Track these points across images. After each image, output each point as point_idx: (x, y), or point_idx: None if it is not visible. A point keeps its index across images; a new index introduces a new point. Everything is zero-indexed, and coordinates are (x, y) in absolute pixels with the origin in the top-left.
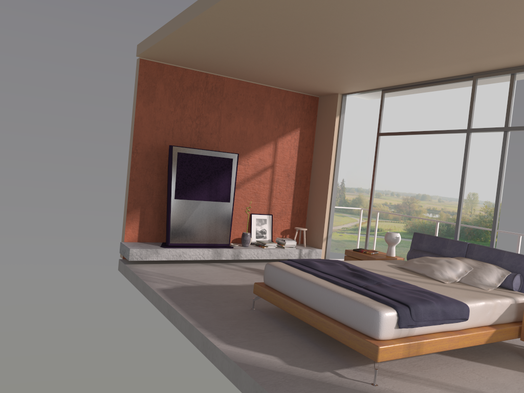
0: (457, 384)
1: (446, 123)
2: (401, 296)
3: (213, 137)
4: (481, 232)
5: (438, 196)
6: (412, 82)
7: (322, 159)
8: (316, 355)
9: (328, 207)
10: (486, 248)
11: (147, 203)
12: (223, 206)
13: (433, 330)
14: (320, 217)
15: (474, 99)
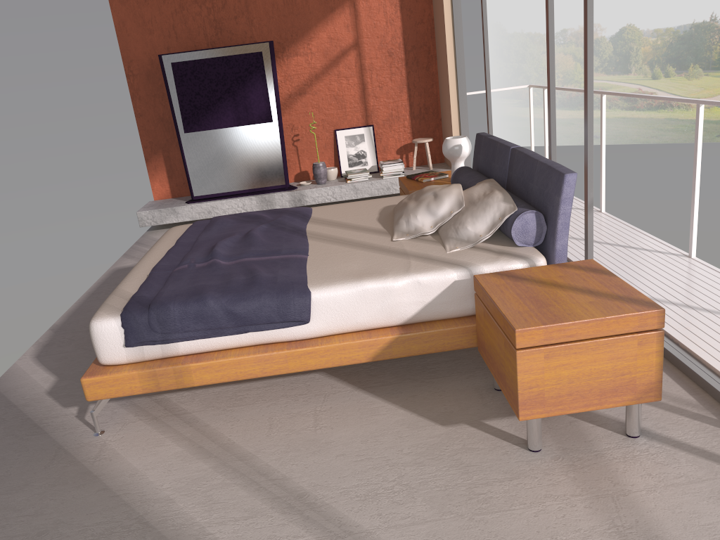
0: (239, 438)
1: None
2: (182, 287)
3: (240, 23)
4: None
5: None
6: None
7: (438, 11)
8: None
9: (455, 97)
10: (523, 156)
11: (169, 144)
12: (263, 131)
13: (229, 344)
14: (448, 115)
15: None
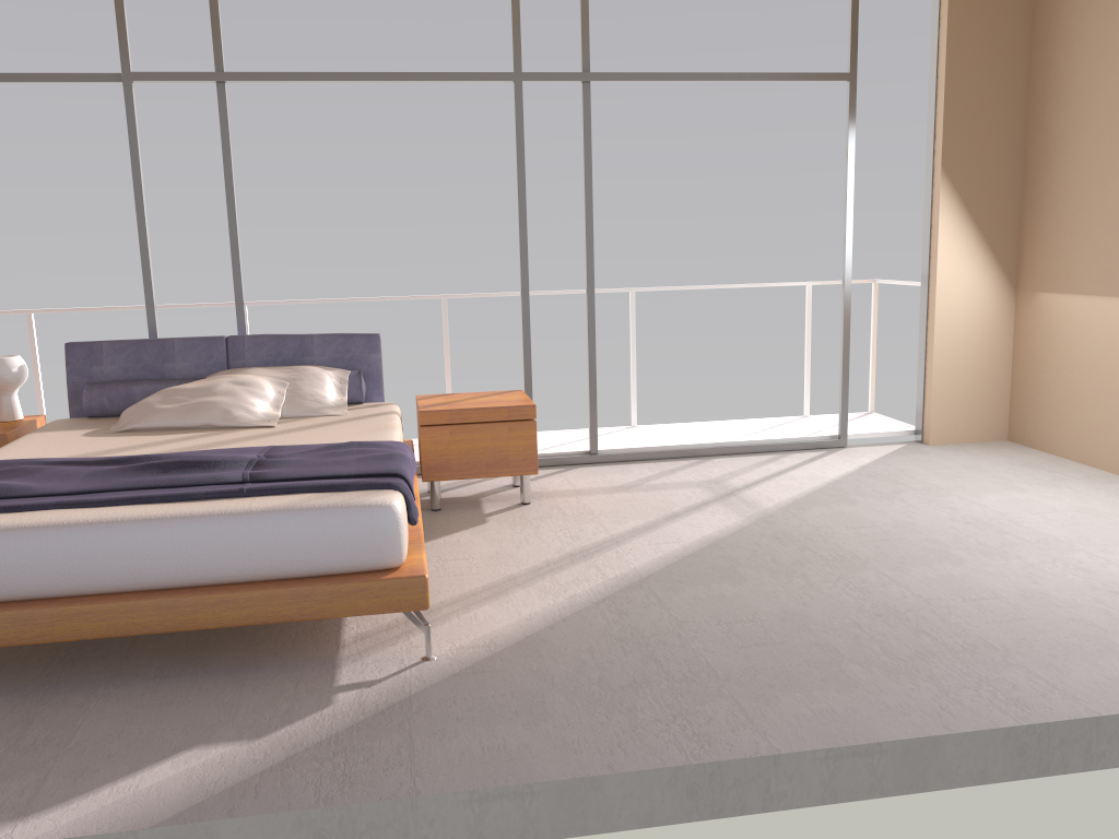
0: (475, 584)
1: None
2: (349, 466)
3: None
4: None
5: None
6: None
7: None
8: (242, 688)
9: None
10: (273, 338)
11: None
12: None
13: None
14: None
15: None
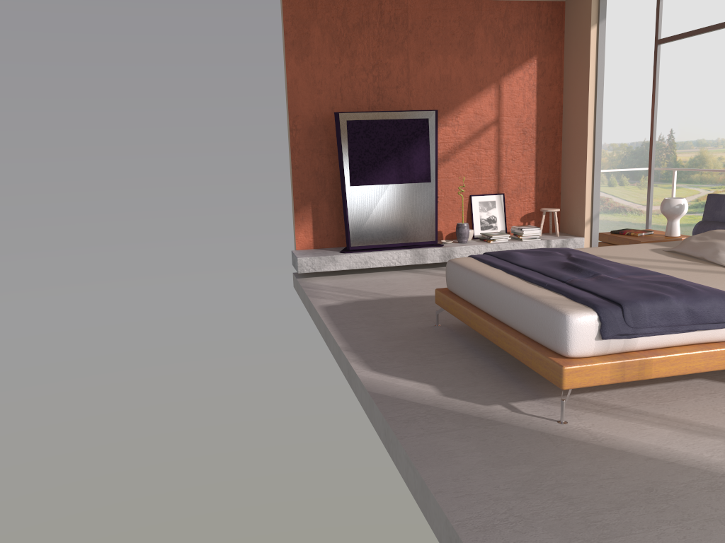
0: (711, 422)
1: None
2: (619, 291)
3: (400, 92)
4: None
5: None
6: None
7: (575, 99)
8: (494, 383)
9: (590, 172)
10: None
11: (319, 197)
12: (421, 189)
13: (675, 341)
14: (578, 189)
15: None
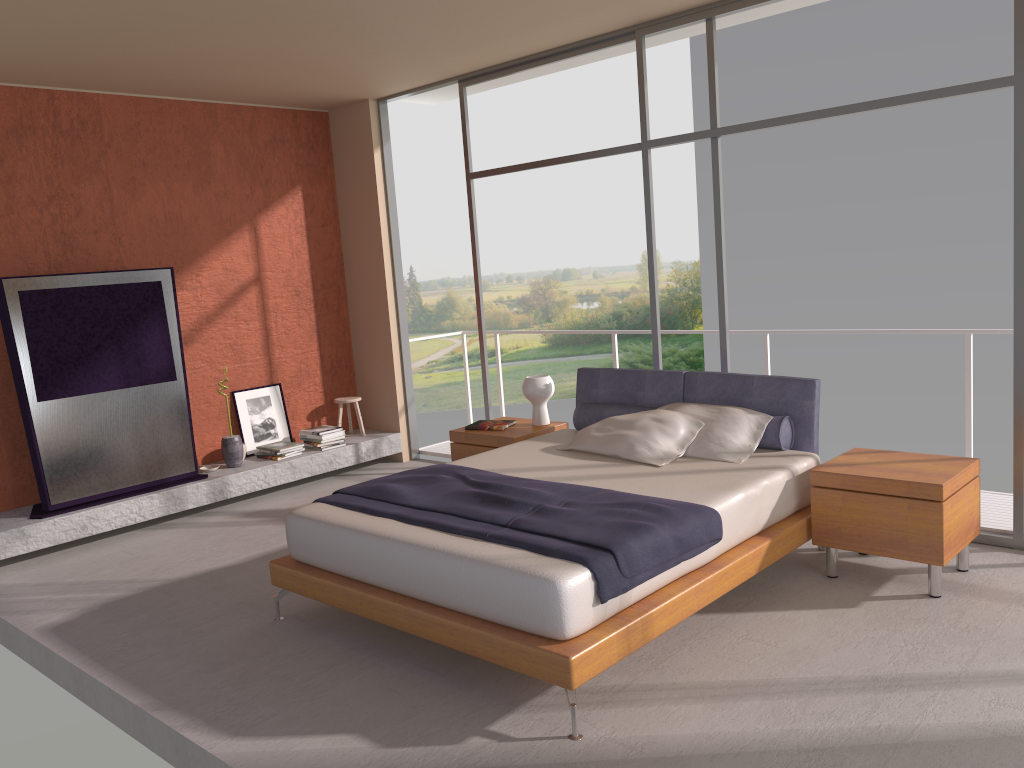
0: (729, 677)
1: (583, 126)
2: (591, 529)
3: (102, 240)
4: (676, 318)
5: (591, 267)
6: (517, 57)
7: (362, 245)
8: (440, 699)
9: (396, 344)
10: (719, 376)
11: None
12: (163, 393)
13: (665, 581)
14: (383, 367)
15: (645, 78)
